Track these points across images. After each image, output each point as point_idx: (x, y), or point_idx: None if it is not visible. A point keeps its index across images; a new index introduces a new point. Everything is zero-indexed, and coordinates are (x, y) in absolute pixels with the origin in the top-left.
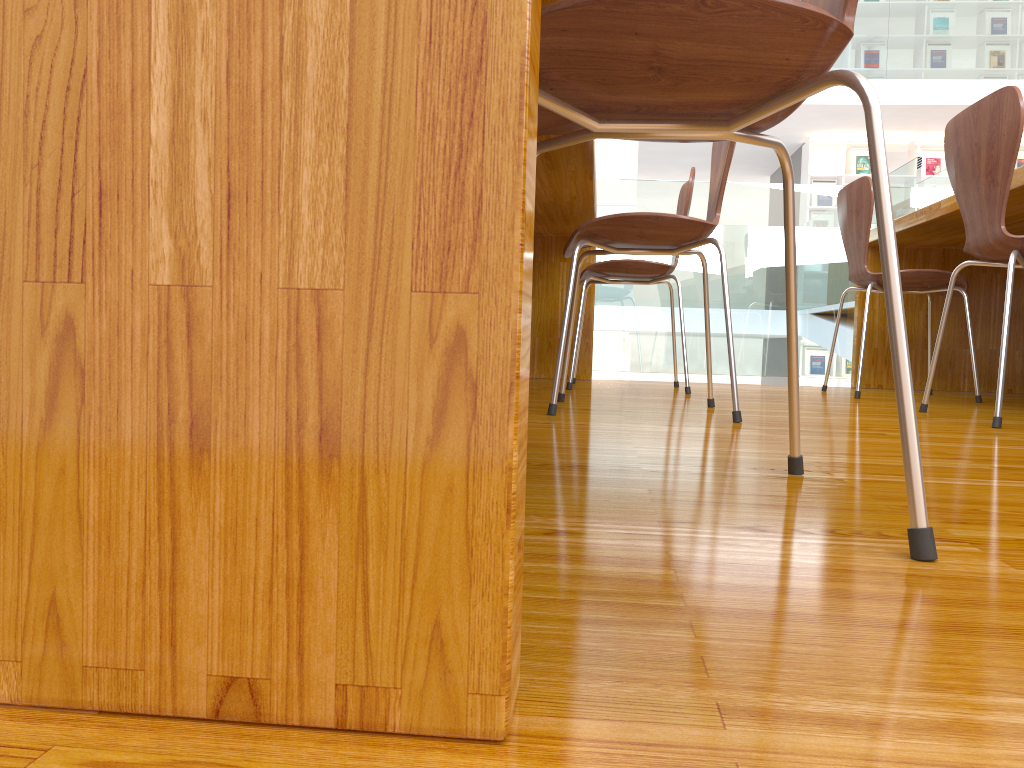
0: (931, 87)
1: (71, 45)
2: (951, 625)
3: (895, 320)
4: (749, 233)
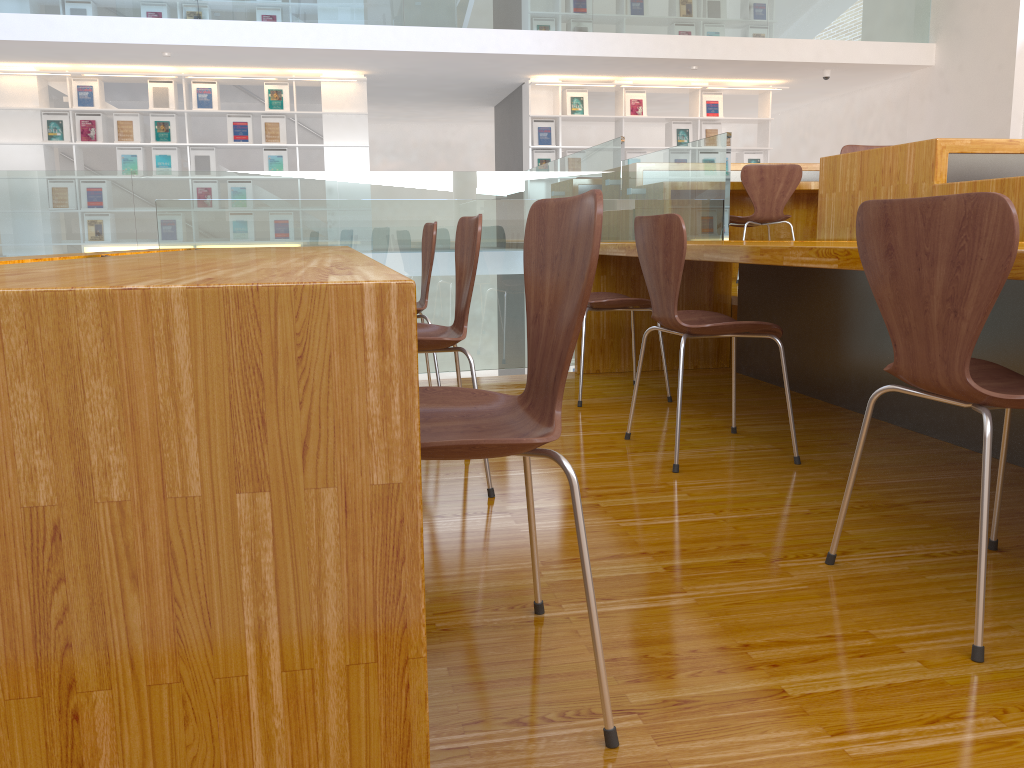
0: (632, 41)
1: (212, 757)
2: None
3: (592, 613)
4: (484, 245)
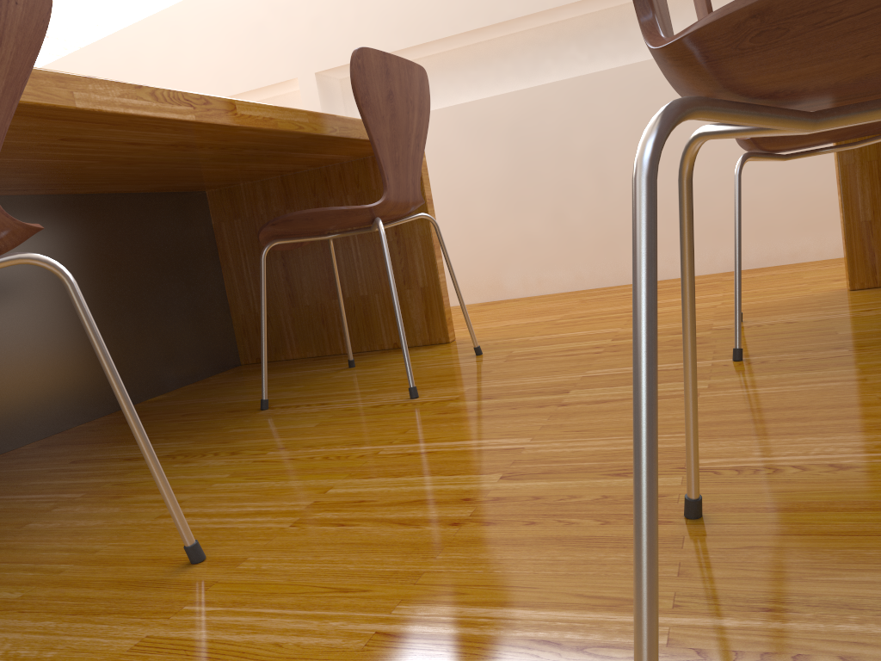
0: None
1: None
2: (755, 309)
3: None
4: None
